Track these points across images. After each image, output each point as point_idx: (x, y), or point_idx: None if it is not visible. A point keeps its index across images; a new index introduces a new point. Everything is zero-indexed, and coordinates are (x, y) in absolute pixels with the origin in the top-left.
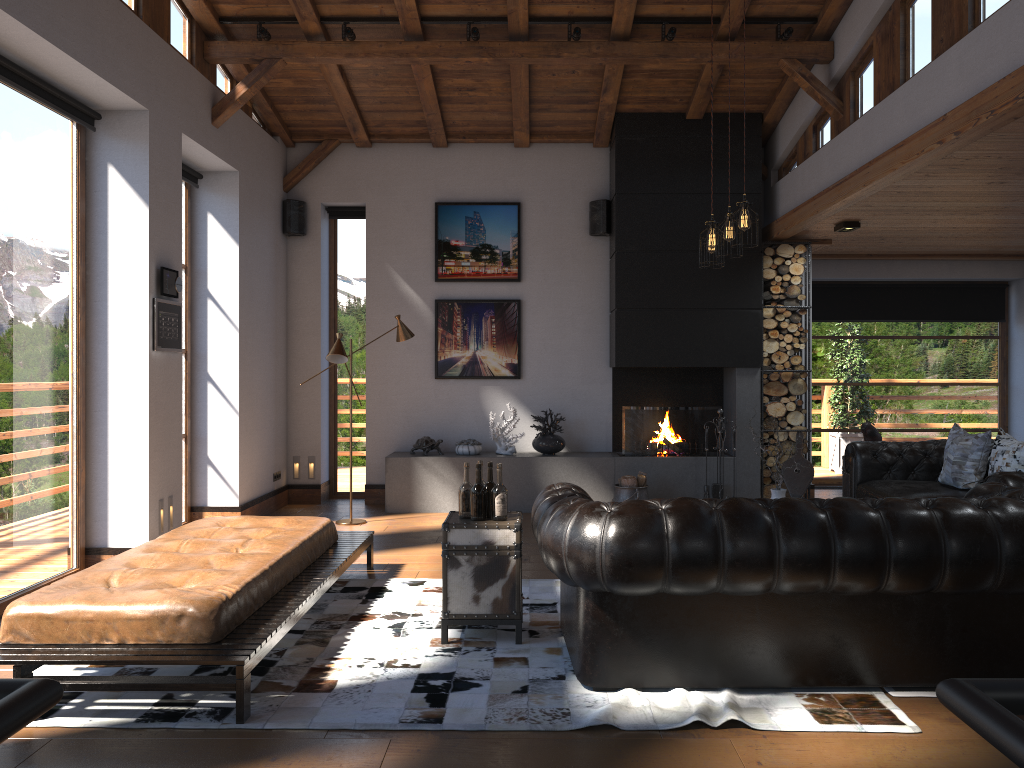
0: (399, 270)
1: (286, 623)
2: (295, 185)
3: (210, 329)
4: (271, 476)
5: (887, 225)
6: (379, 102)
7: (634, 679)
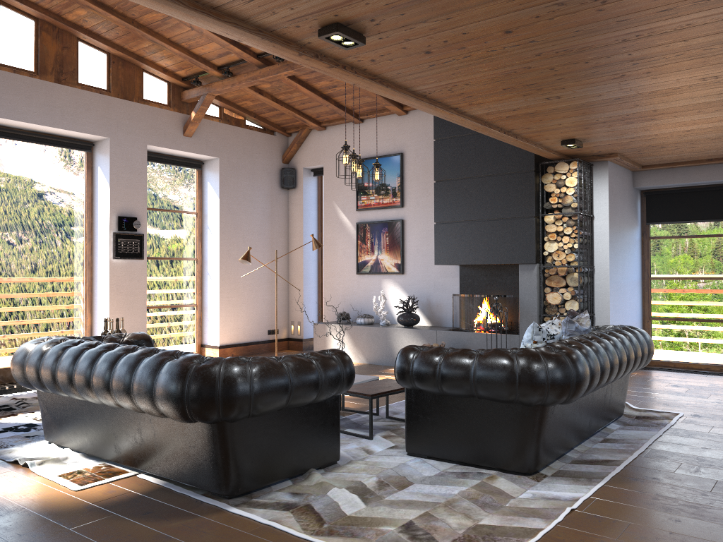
0: (339, 205)
1: (3, 390)
2: (291, 158)
3: (209, 246)
4: (265, 331)
5: (614, 137)
6: (301, 103)
7: (54, 439)
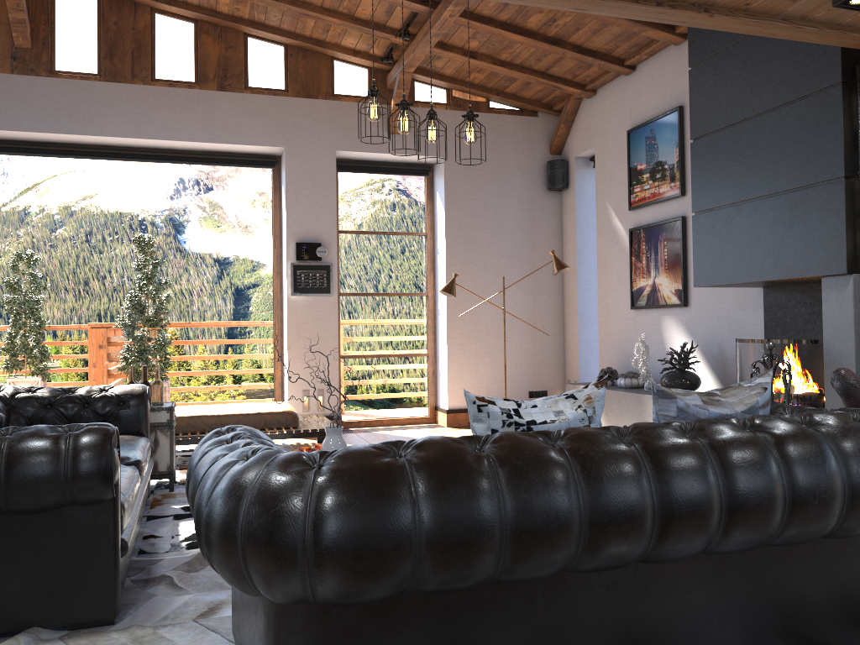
0: (612, 205)
1: None
2: (563, 146)
3: (439, 277)
4: (523, 393)
5: None
6: (536, 60)
7: None
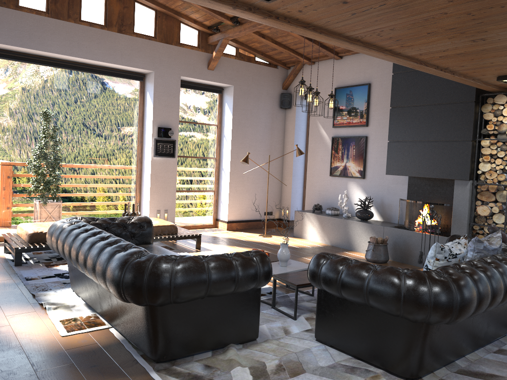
0: (320, 122)
1: None
2: (289, 86)
3: (224, 150)
4: (262, 213)
5: None
6: (294, 44)
7: (74, 289)
